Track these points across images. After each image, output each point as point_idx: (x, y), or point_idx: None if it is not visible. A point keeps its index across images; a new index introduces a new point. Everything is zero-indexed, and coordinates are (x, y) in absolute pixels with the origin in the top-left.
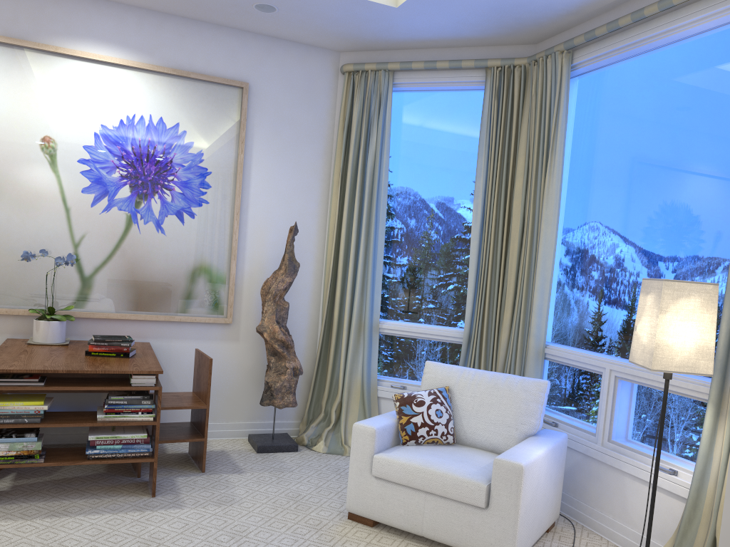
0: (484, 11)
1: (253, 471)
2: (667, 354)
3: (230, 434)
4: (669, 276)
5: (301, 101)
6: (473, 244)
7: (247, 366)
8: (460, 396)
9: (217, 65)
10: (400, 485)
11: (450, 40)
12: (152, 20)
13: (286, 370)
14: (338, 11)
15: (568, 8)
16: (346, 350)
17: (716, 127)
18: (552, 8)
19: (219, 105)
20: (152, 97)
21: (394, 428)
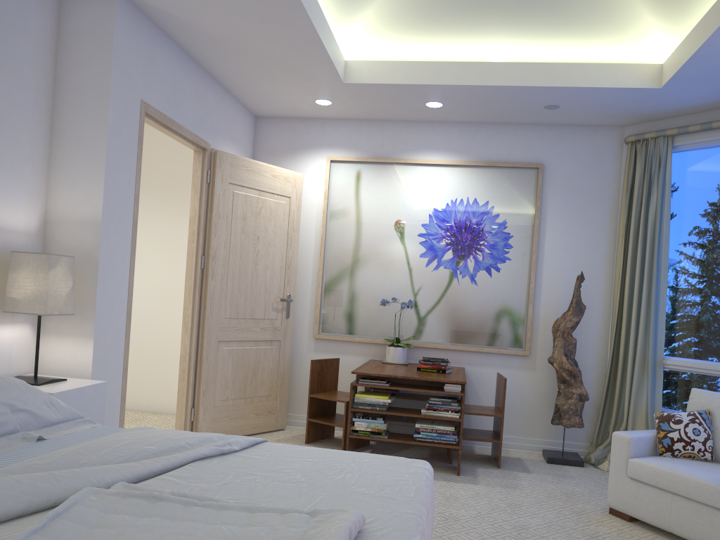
0: None
1: (539, 473)
2: None
3: (527, 447)
4: None
5: (588, 172)
6: None
7: (541, 392)
8: None
9: (517, 154)
10: (651, 486)
11: None
12: (469, 129)
13: (573, 395)
14: (611, 98)
15: None
16: (630, 382)
17: None
18: None
19: (519, 183)
20: (468, 185)
21: (652, 440)
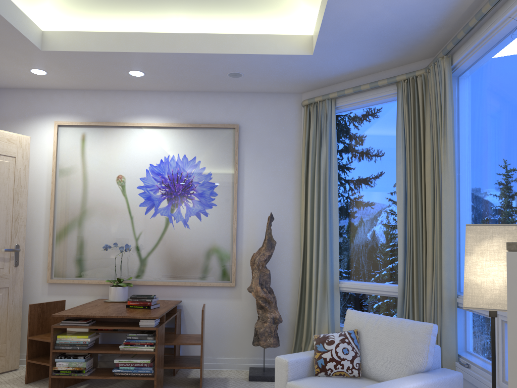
0: (373, 42)
1: None
2: (477, 292)
3: (238, 366)
4: None
5: (276, 130)
6: (399, 216)
7: (248, 317)
8: (365, 337)
9: (218, 117)
10: None
11: (367, 68)
12: (177, 97)
13: (267, 319)
14: (278, 66)
15: (434, 24)
16: (315, 304)
17: None
18: (422, 27)
19: (220, 141)
20: (178, 143)
21: (310, 362)
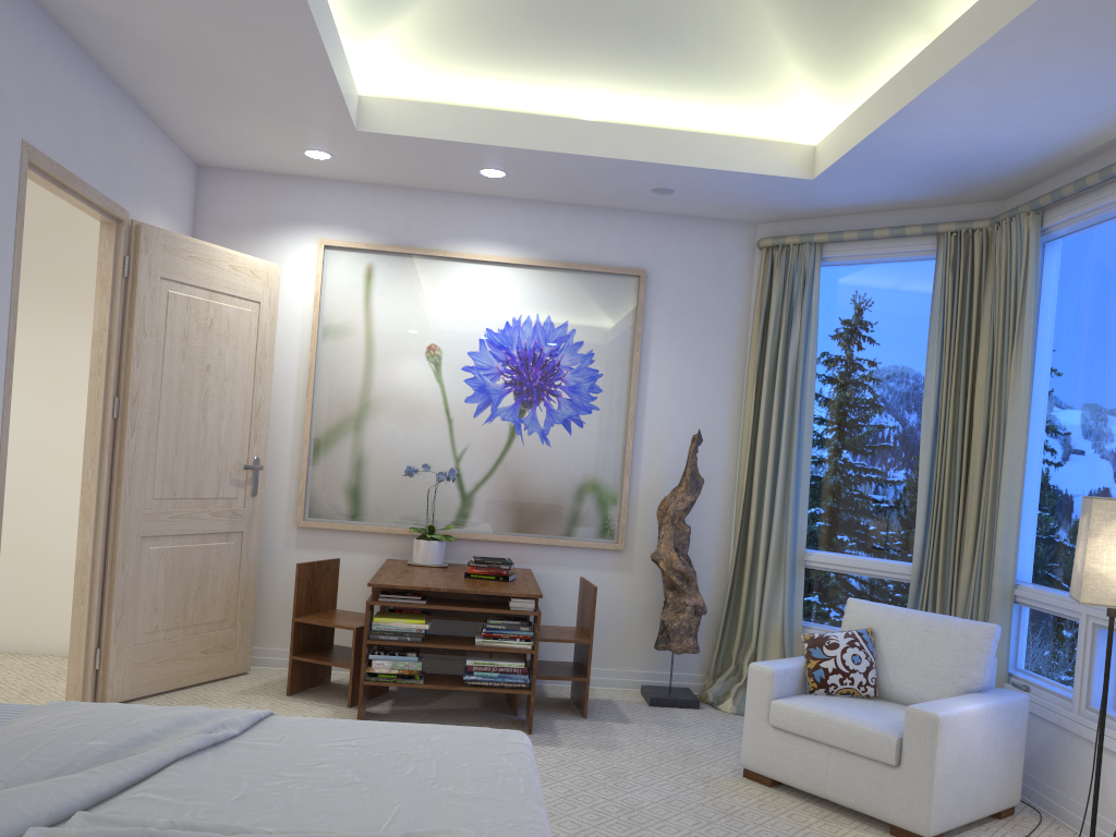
0: (920, 174)
1: (641, 722)
2: (1100, 584)
3: (620, 683)
4: None
5: (708, 285)
6: (922, 454)
7: (640, 602)
8: (885, 640)
9: (610, 254)
10: (800, 737)
11: (889, 203)
12: (541, 212)
13: (686, 608)
14: (745, 187)
15: (1026, 164)
16: (761, 586)
17: None
18: (1006, 165)
19: (612, 297)
20: (539, 295)
21: (800, 673)
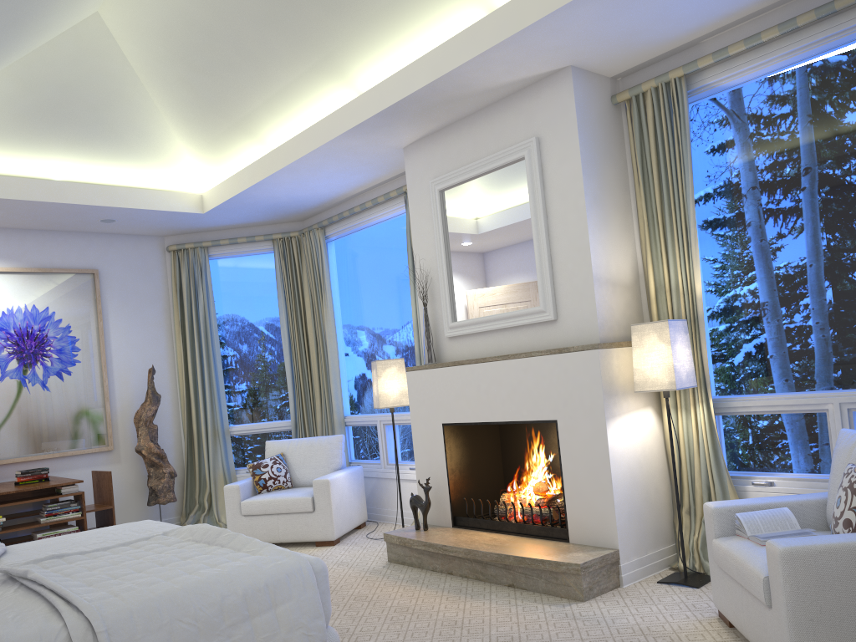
0: (262, 210)
1: None
2: (386, 398)
3: None
4: (398, 358)
5: (140, 276)
6: (286, 359)
7: (130, 481)
8: (291, 457)
9: (71, 260)
10: (261, 515)
11: (244, 224)
12: (16, 235)
13: (165, 474)
14: (163, 217)
15: (314, 205)
16: (207, 452)
17: (402, 272)
18: (304, 206)
19: (77, 288)
20: (25, 291)
21: (251, 484)
